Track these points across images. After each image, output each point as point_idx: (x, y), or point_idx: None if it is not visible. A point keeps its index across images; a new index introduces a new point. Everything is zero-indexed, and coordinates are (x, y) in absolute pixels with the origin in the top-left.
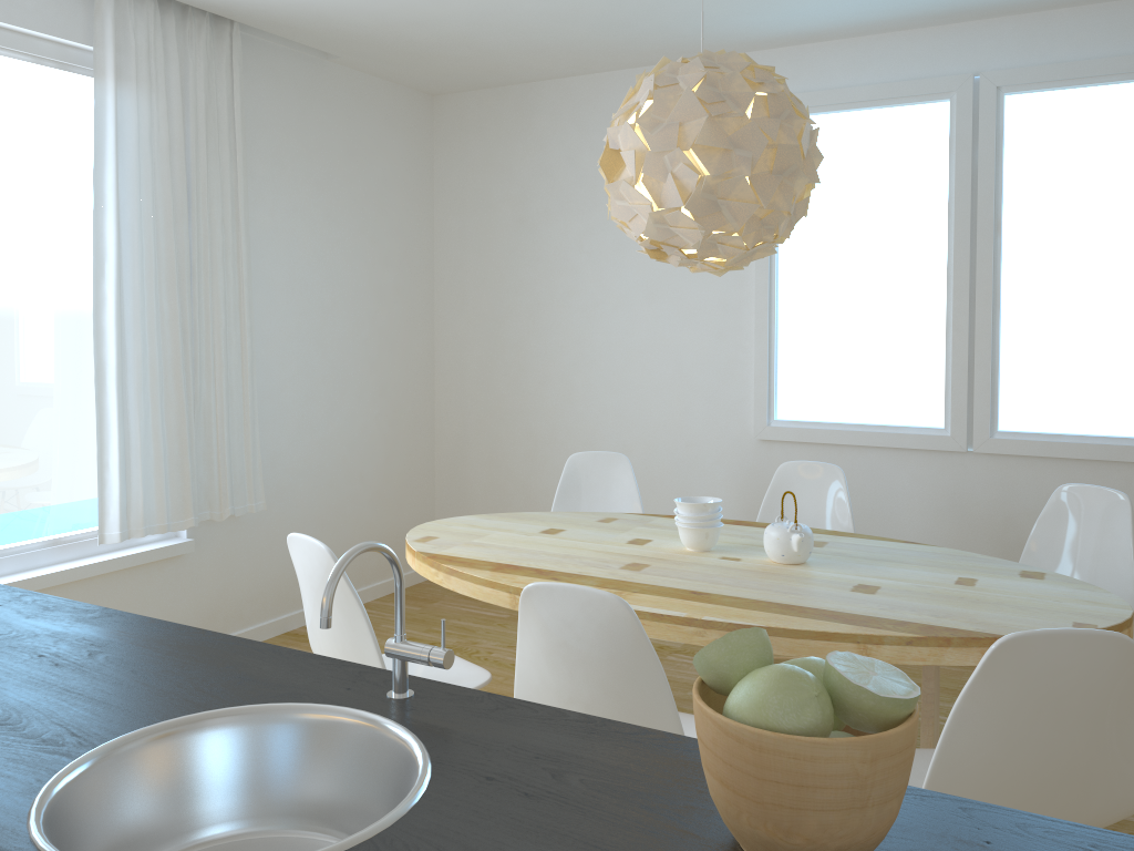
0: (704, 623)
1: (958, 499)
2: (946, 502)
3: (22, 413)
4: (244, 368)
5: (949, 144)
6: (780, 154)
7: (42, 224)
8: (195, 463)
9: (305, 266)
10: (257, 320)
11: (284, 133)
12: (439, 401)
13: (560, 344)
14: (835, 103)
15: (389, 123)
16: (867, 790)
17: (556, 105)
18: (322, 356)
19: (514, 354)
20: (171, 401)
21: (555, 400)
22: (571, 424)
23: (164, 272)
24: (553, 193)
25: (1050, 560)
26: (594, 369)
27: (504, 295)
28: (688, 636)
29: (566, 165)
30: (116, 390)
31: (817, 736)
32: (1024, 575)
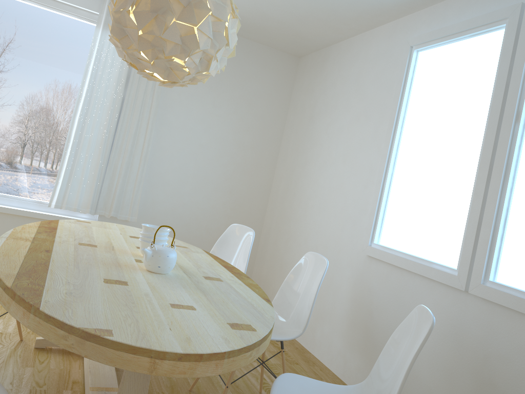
0: None
1: (458, 329)
2: (450, 329)
3: (39, 148)
4: (141, 156)
5: (500, 56)
6: None
7: (67, 79)
8: (99, 188)
9: (193, 121)
10: (159, 139)
11: None
12: (268, 208)
13: (308, 183)
14: (441, 36)
15: (264, 66)
16: None
17: (334, 56)
18: (195, 165)
19: (293, 187)
20: (95, 158)
21: (300, 214)
22: (302, 228)
23: (107, 105)
24: (323, 102)
25: (388, 365)
26: (316, 199)
27: (297, 156)
28: None
29: (331, 87)
30: (71, 147)
31: None
32: (235, 324)
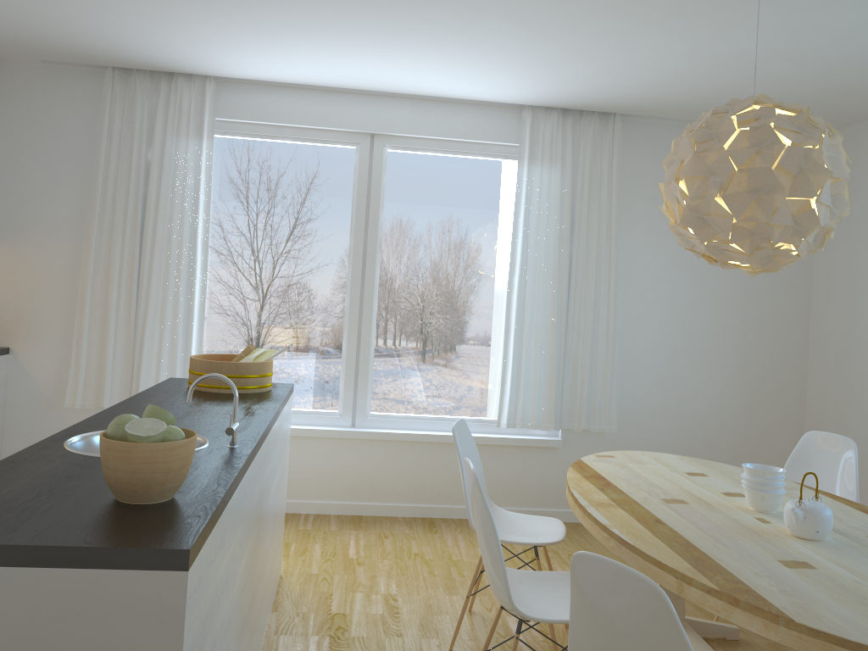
0: (610, 532)
1: None
2: None
3: (469, 346)
4: (608, 335)
5: None
6: (751, 176)
7: (489, 244)
8: (560, 391)
9: (671, 270)
10: (626, 305)
11: (658, 179)
12: (808, 383)
13: None
14: None
15: None
16: (107, 461)
17: None
18: (684, 334)
19: (860, 348)
20: (547, 350)
21: None
22: None
23: (550, 271)
24: None
25: None
26: None
27: (856, 297)
28: (604, 540)
29: None
30: (513, 339)
31: (111, 438)
32: None
